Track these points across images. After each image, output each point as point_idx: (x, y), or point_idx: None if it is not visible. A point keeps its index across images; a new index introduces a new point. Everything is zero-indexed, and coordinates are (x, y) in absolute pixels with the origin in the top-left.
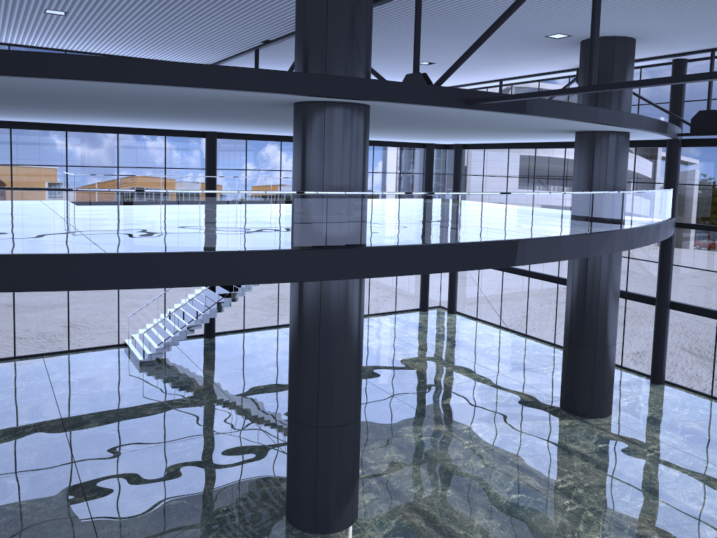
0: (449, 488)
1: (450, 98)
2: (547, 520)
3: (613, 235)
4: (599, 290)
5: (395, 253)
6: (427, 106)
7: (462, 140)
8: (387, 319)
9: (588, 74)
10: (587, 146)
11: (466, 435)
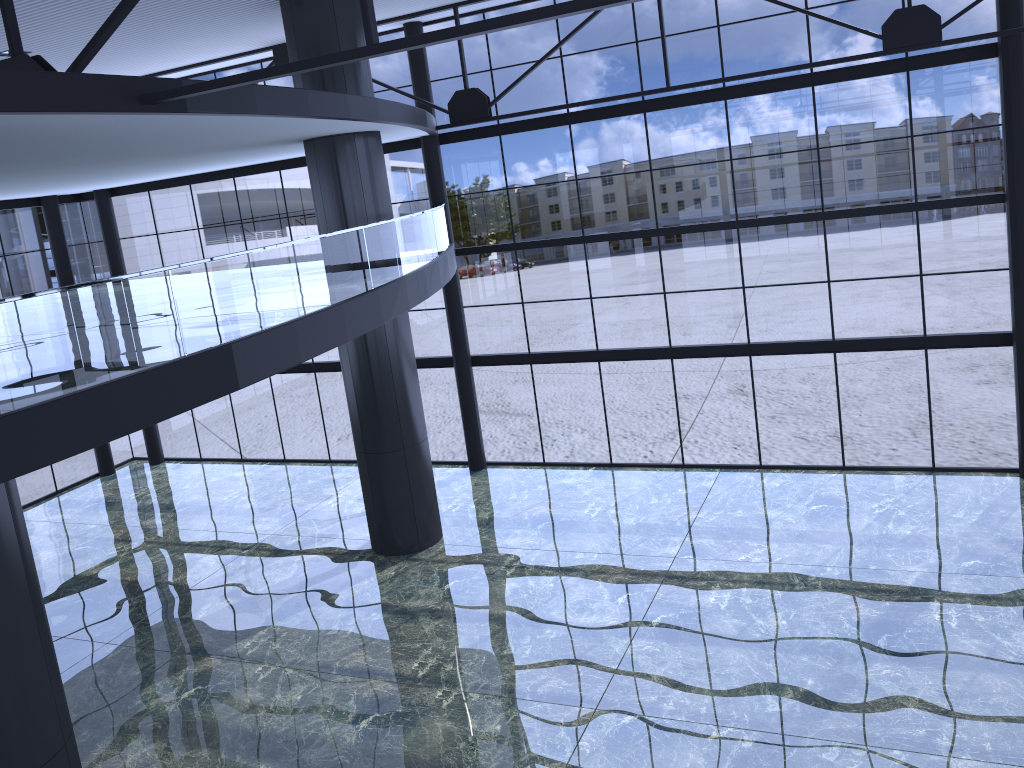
0: (261, 762)
1: (110, 95)
2: (424, 738)
3: (403, 284)
4: (390, 368)
5: (75, 407)
6: (67, 114)
7: (110, 181)
8: (46, 509)
9: (364, 26)
10: (327, 160)
11: (255, 656)
